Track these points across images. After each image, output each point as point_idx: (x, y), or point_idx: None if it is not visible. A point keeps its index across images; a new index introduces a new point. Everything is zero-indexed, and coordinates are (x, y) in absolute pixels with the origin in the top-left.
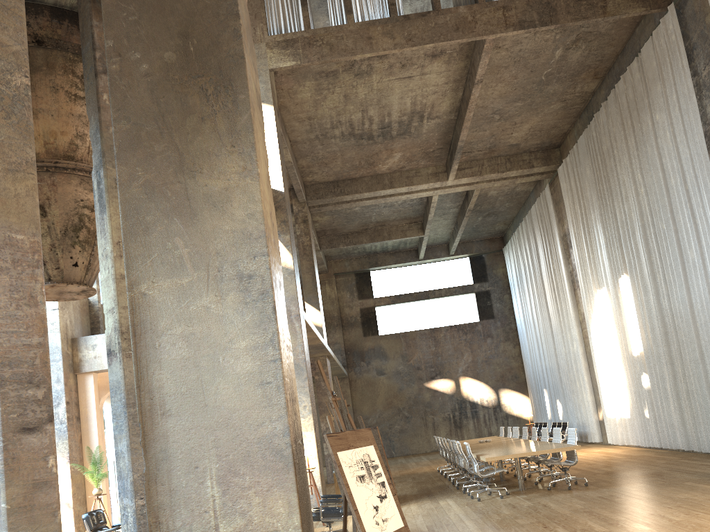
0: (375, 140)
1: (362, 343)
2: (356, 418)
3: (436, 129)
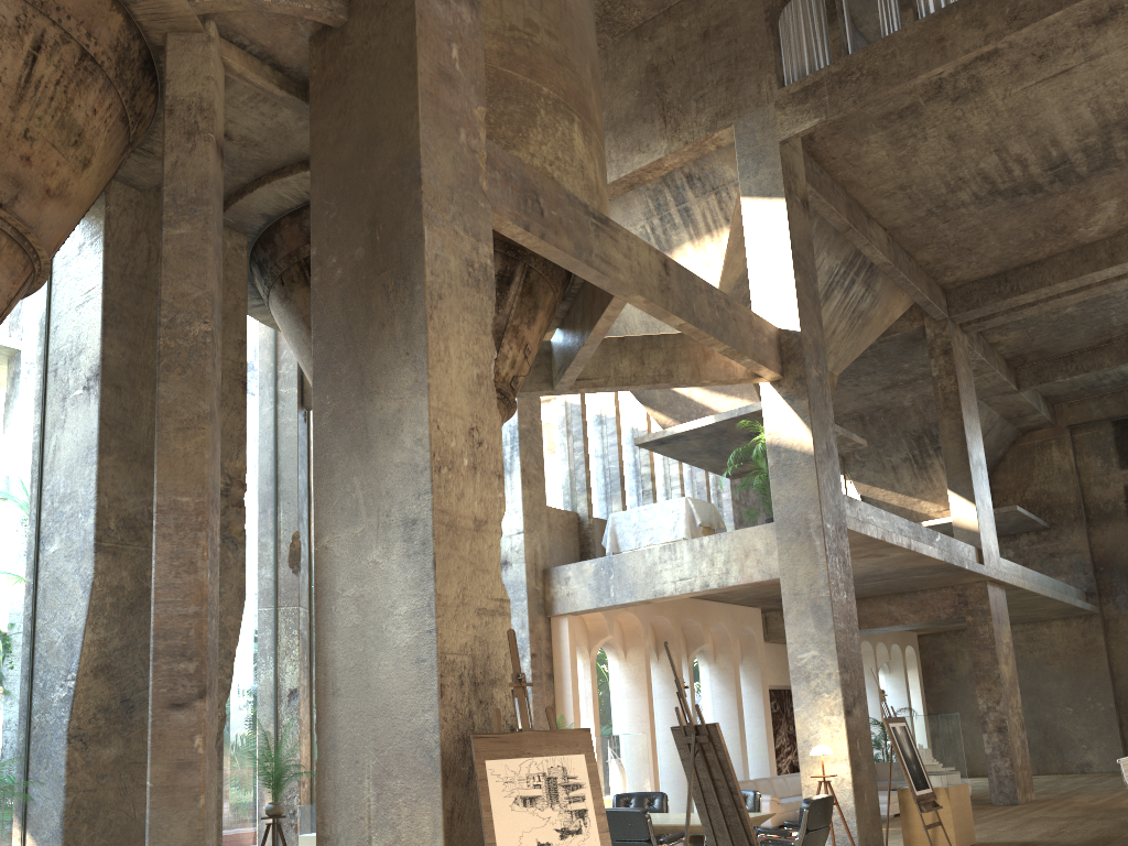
0: (1048, 190)
1: None
2: (1118, 689)
3: None
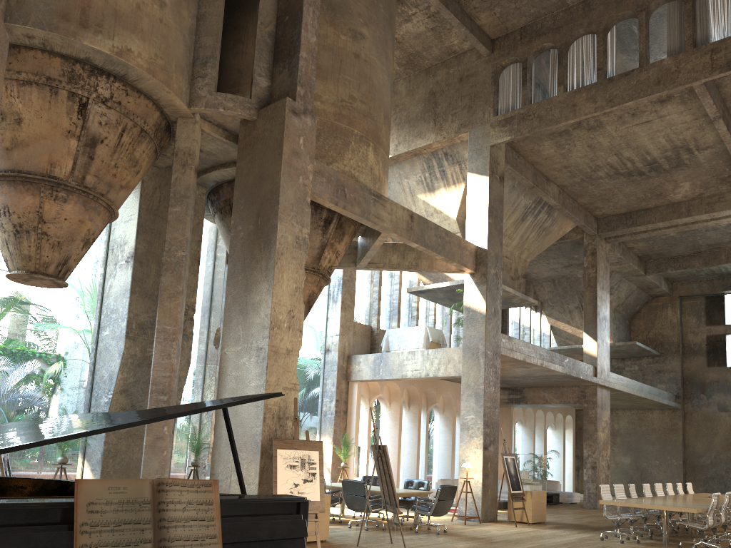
0: (648, 175)
1: (705, 373)
2: (686, 453)
3: (717, 157)
